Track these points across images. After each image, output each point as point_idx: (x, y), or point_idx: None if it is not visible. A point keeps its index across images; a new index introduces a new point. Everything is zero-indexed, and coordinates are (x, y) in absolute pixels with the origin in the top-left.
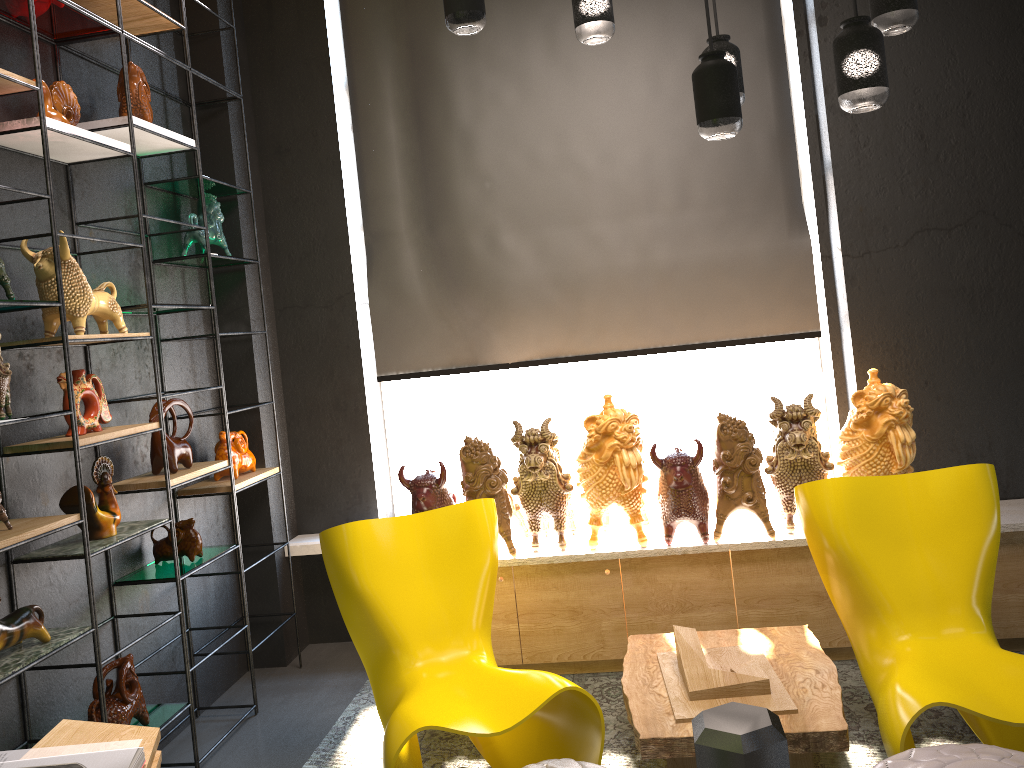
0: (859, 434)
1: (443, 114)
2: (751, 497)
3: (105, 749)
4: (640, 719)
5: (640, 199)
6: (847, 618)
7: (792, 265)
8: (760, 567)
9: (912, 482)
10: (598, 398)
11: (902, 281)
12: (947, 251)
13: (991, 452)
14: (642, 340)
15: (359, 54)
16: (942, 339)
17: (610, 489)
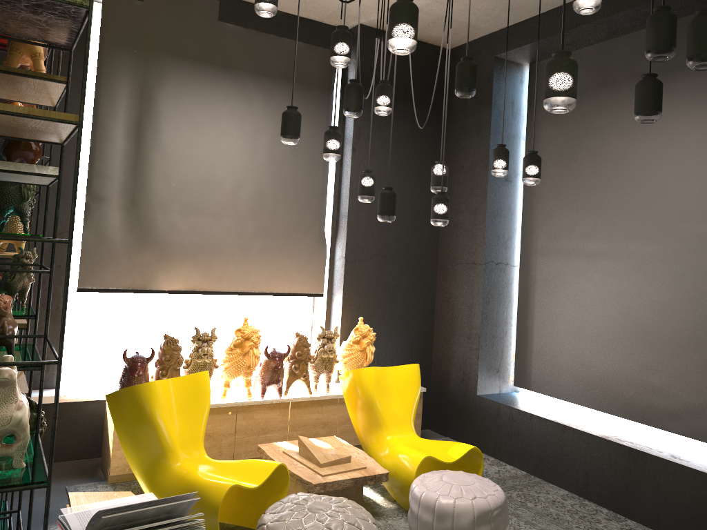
0: (354, 347)
1: (155, 136)
2: (306, 375)
3: (139, 498)
4: (305, 477)
5: (253, 211)
6: (365, 429)
7: (317, 259)
8: (302, 410)
9: (393, 370)
10: (201, 315)
11: (365, 276)
12: (383, 266)
13: (385, 358)
14: (241, 287)
15: (106, 83)
16: (376, 305)
17: (243, 368)
